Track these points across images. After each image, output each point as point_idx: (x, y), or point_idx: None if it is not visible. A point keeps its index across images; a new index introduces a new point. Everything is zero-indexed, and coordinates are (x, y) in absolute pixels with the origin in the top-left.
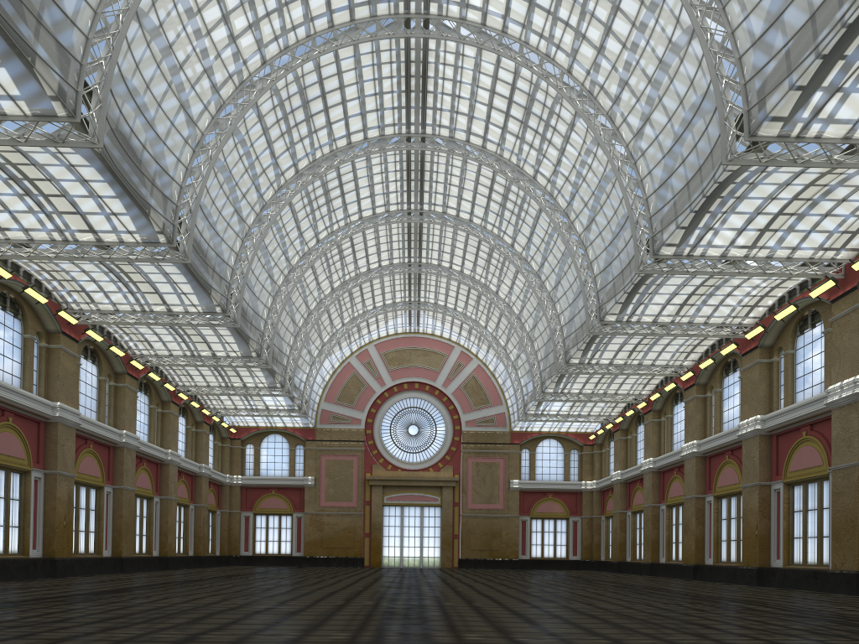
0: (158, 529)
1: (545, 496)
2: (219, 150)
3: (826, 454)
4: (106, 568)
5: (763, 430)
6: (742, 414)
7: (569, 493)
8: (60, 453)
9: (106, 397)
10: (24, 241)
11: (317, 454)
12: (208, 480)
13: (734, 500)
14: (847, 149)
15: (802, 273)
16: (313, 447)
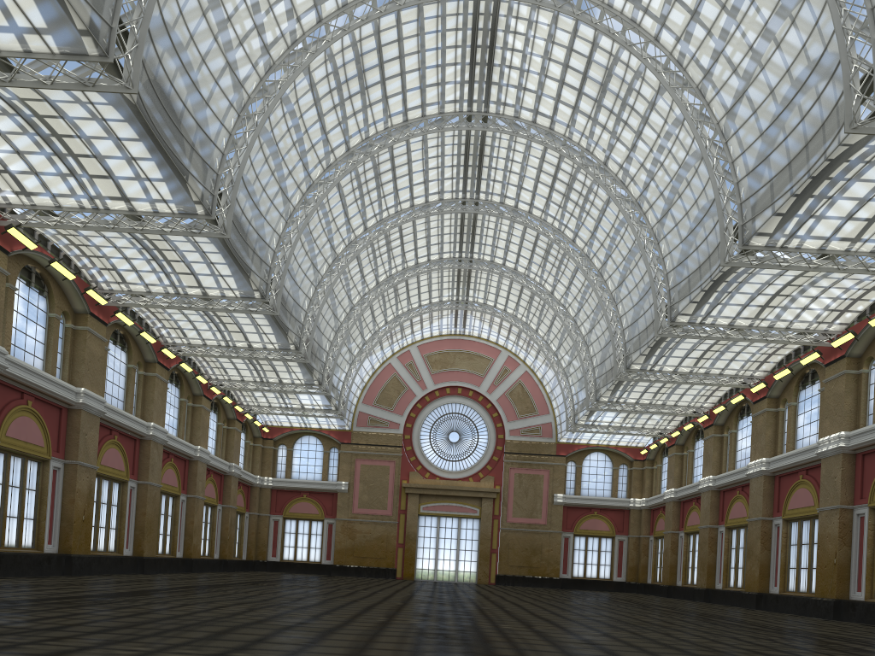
0: (183, 529)
1: (590, 513)
2: (266, 116)
3: None
4: (126, 568)
5: (847, 448)
6: (823, 430)
7: (615, 510)
8: (82, 442)
9: (134, 387)
10: (51, 207)
11: (352, 459)
12: (238, 480)
13: (807, 524)
14: None
15: None
16: (348, 450)
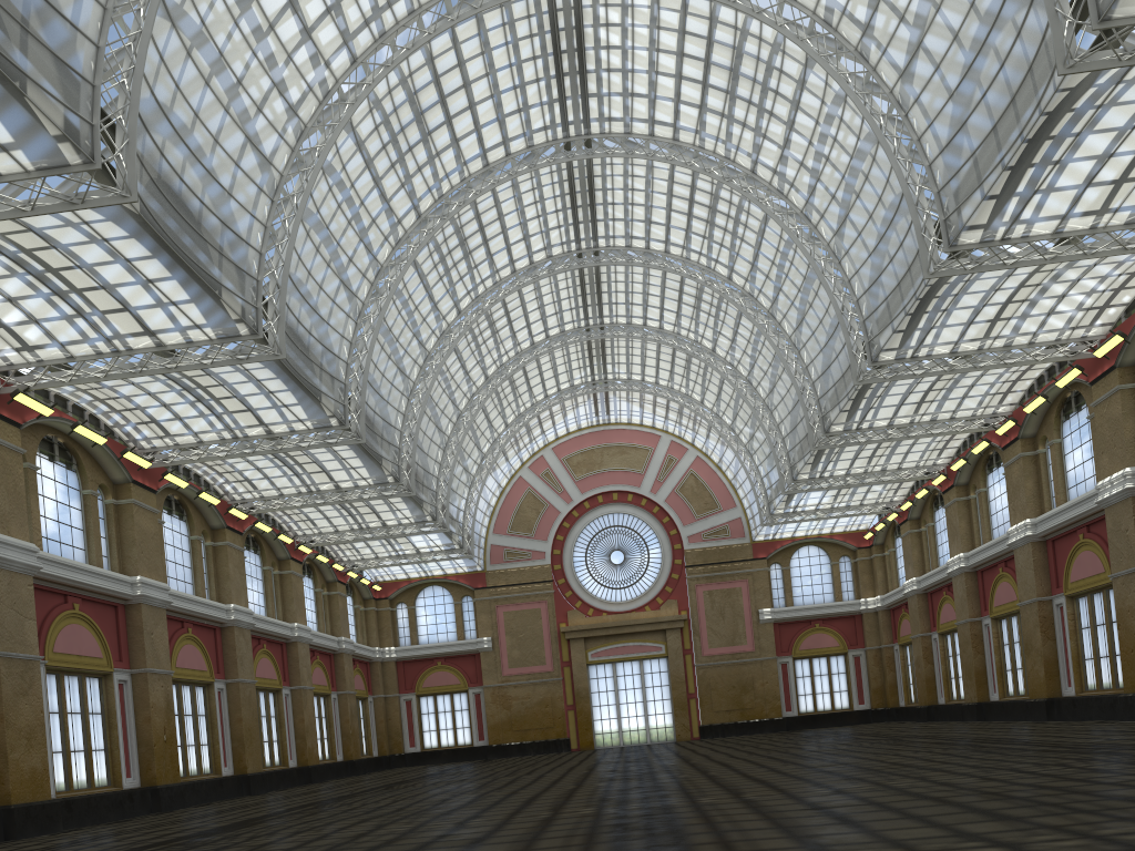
0: (292, 731)
1: (810, 626)
2: (306, 195)
3: None
4: (229, 792)
5: None
6: (1101, 470)
7: (843, 618)
8: (149, 644)
9: (202, 563)
10: (62, 360)
11: (491, 606)
12: (351, 657)
13: (1099, 598)
14: None
15: None
16: (485, 597)
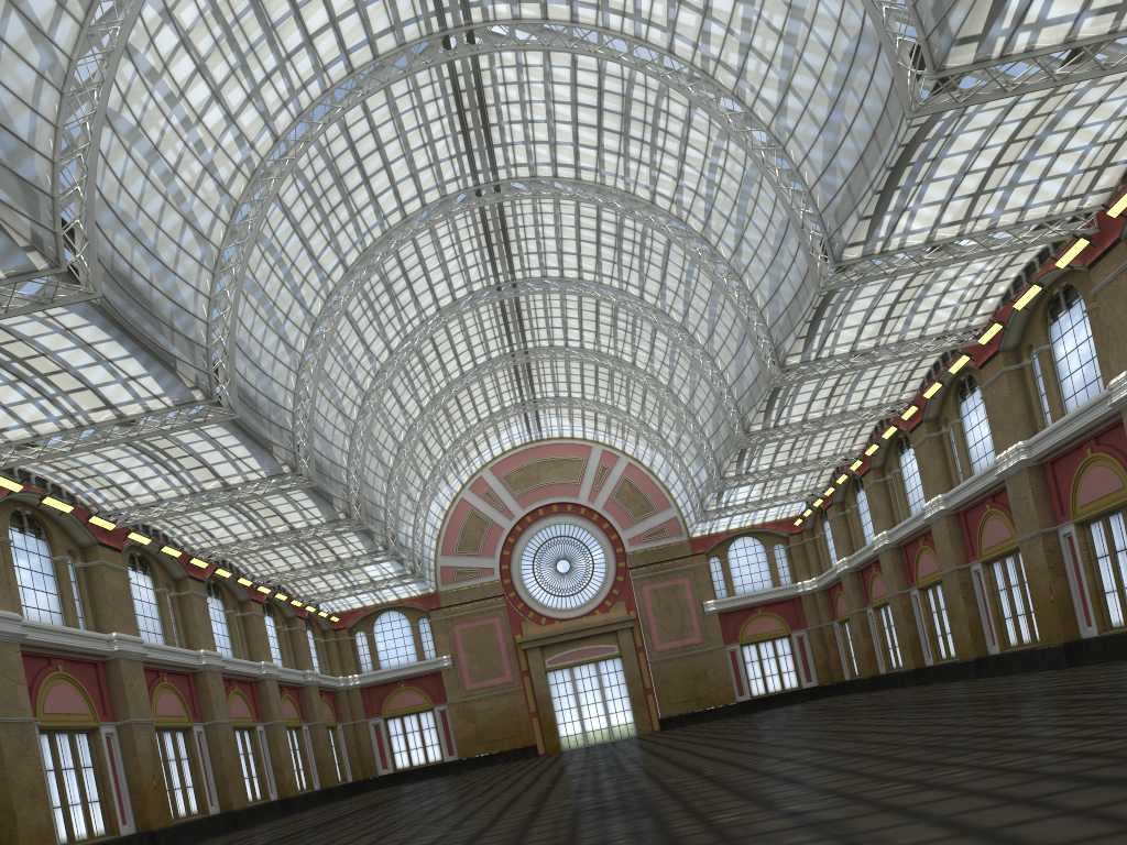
0: (270, 765)
1: (754, 613)
2: (244, 265)
3: (1126, 472)
4: (218, 829)
5: (1031, 460)
6: (997, 445)
7: (783, 602)
8: (130, 696)
9: (170, 613)
10: (29, 439)
11: (448, 625)
12: (318, 688)
13: (1010, 561)
14: (1070, 58)
15: (1040, 239)
16: (440, 617)
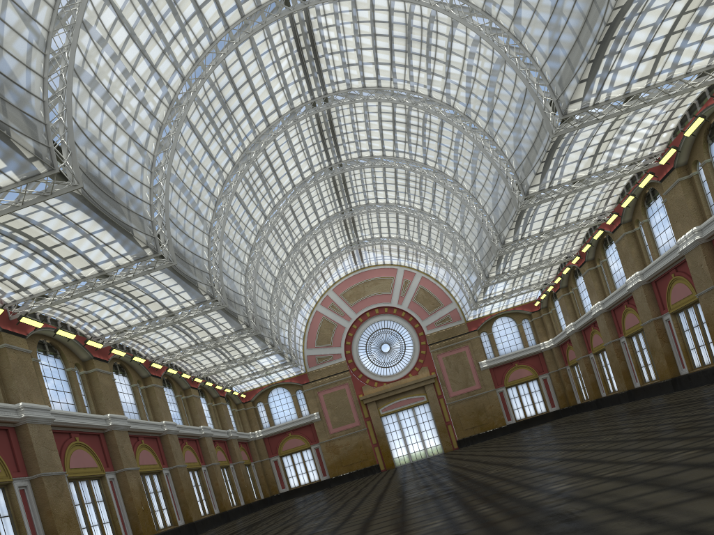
0: (212, 491)
1: (512, 366)
2: (170, 164)
3: None
4: (185, 534)
5: (703, 239)
6: (677, 232)
7: (531, 357)
8: (122, 453)
9: (141, 399)
10: (44, 292)
11: (315, 393)
12: (237, 441)
13: (691, 310)
14: None
15: (703, 83)
16: (309, 388)
